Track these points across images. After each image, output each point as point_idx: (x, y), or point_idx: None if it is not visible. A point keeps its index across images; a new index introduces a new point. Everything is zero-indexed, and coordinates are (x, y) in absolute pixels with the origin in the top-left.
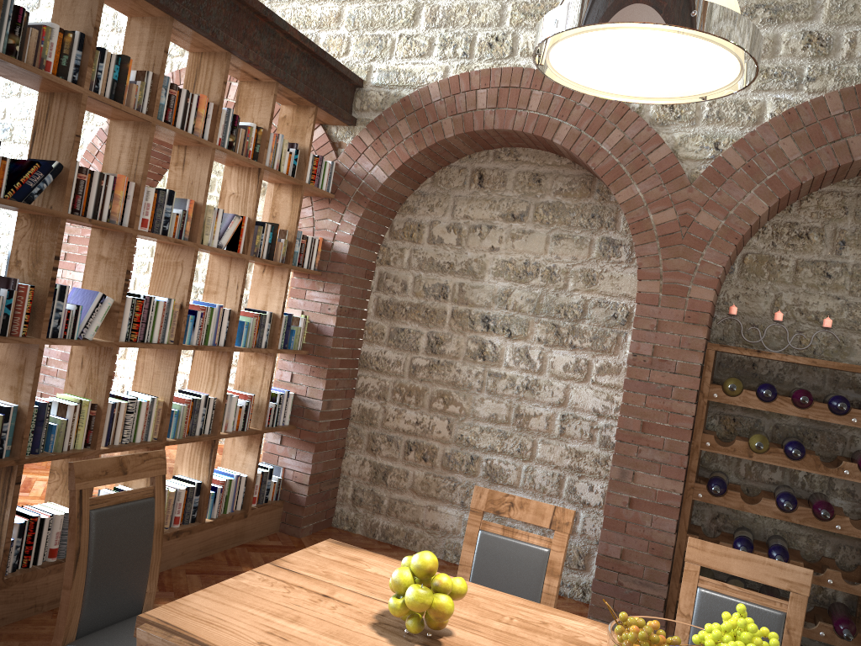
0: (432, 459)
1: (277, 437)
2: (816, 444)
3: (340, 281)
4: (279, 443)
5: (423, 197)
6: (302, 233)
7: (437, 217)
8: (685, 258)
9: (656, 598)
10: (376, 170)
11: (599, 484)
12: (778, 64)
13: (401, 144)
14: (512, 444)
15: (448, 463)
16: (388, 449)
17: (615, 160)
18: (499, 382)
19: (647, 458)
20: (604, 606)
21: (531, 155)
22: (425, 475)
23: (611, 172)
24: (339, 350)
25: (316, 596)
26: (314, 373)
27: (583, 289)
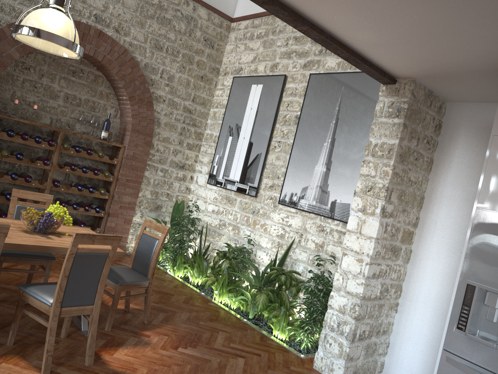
0: None
1: None
2: (24, 153)
3: None
4: None
5: None
6: None
7: None
8: None
9: None
10: None
11: None
12: None
13: None
14: None
15: None
16: None
17: None
18: None
19: None
20: None
21: None
22: None
23: None
24: None
25: None
26: None
27: None
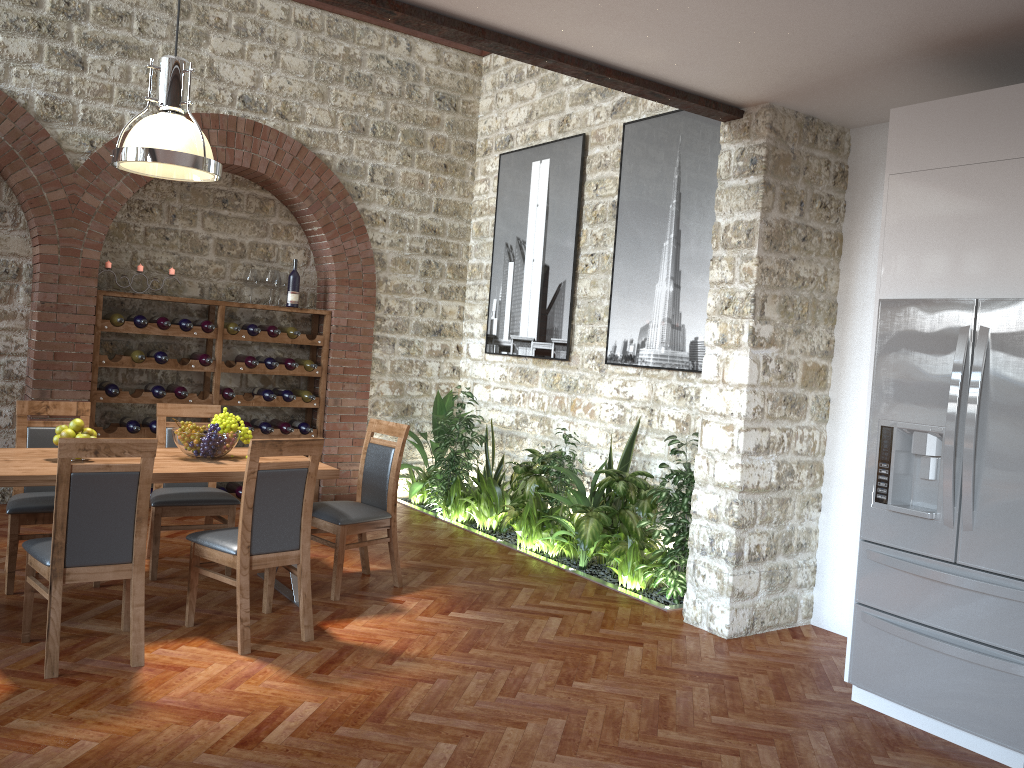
0: None
1: None
2: (168, 353)
3: None
4: None
5: None
6: None
7: None
8: (77, 228)
9: None
10: None
11: (7, 409)
12: (131, 88)
13: None
14: None
15: None
16: None
17: (9, 145)
18: None
19: (62, 378)
20: None
21: None
22: None
23: (7, 155)
24: None
25: (4, 461)
26: None
27: None
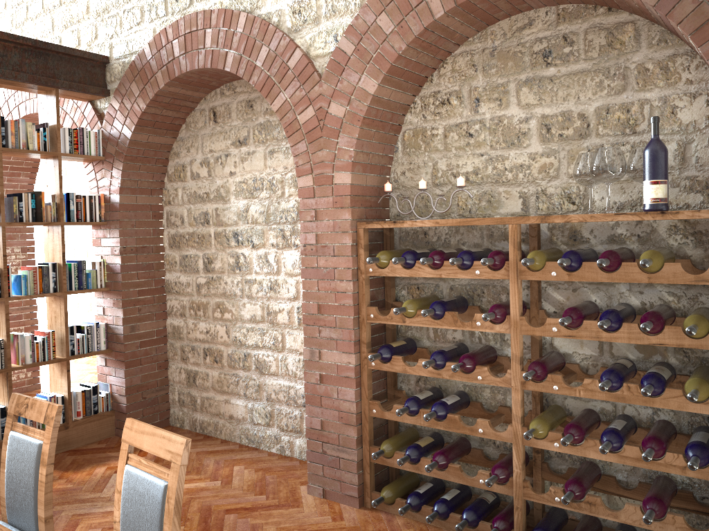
0: (220, 360)
1: (103, 360)
2: (485, 299)
3: (118, 226)
4: (105, 365)
5: (182, 141)
6: (74, 194)
7: (194, 156)
8: (326, 149)
9: (350, 462)
10: (124, 129)
11: None
12: None
13: (135, 102)
14: (268, 339)
15: (231, 362)
16: (193, 357)
17: (268, 73)
18: (252, 287)
19: (326, 336)
20: (317, 473)
21: (243, 85)
22: (219, 375)
23: (266, 85)
24: (134, 282)
25: None
26: (115, 304)
27: (295, 193)
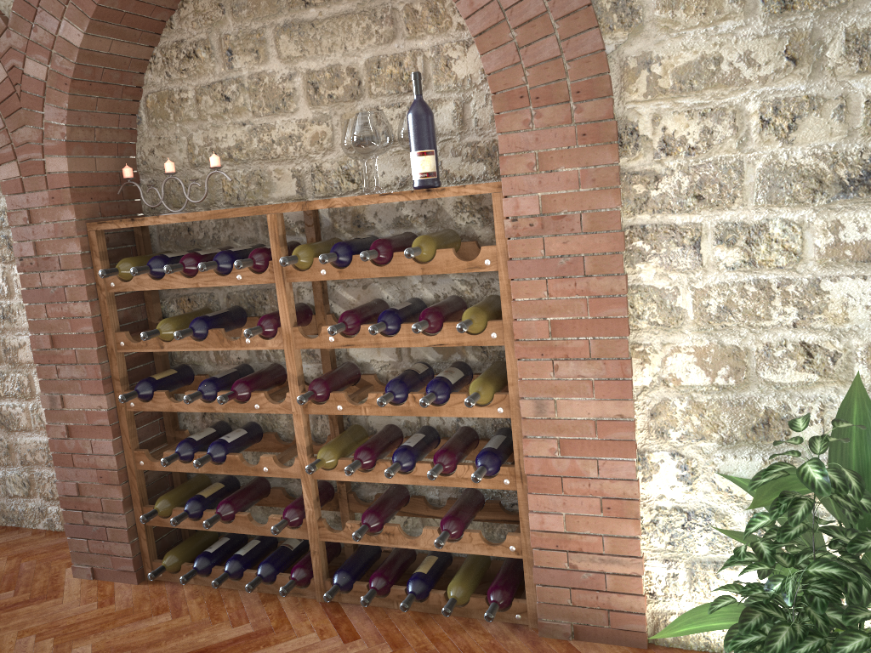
0: None
1: None
2: (268, 307)
3: None
4: None
5: None
6: None
7: None
8: (30, 125)
9: (120, 530)
10: None
11: None
12: None
13: None
14: (11, 384)
15: None
16: None
17: None
18: None
19: (67, 376)
20: (81, 550)
21: None
22: None
23: None
24: None
25: None
26: None
27: None
